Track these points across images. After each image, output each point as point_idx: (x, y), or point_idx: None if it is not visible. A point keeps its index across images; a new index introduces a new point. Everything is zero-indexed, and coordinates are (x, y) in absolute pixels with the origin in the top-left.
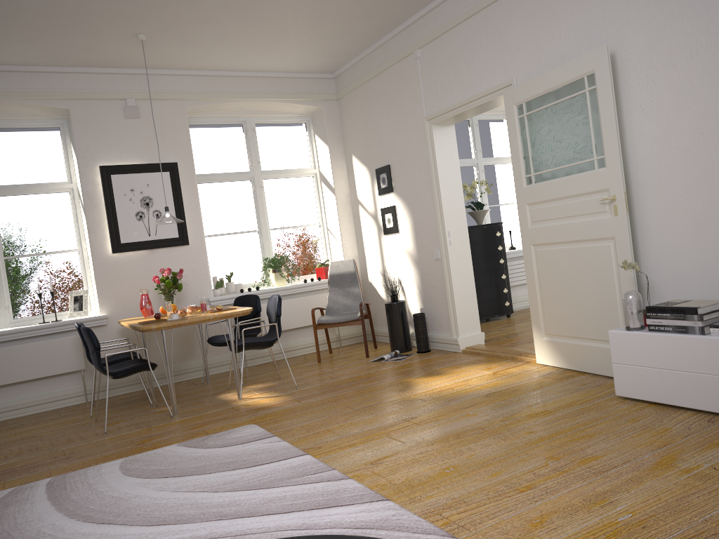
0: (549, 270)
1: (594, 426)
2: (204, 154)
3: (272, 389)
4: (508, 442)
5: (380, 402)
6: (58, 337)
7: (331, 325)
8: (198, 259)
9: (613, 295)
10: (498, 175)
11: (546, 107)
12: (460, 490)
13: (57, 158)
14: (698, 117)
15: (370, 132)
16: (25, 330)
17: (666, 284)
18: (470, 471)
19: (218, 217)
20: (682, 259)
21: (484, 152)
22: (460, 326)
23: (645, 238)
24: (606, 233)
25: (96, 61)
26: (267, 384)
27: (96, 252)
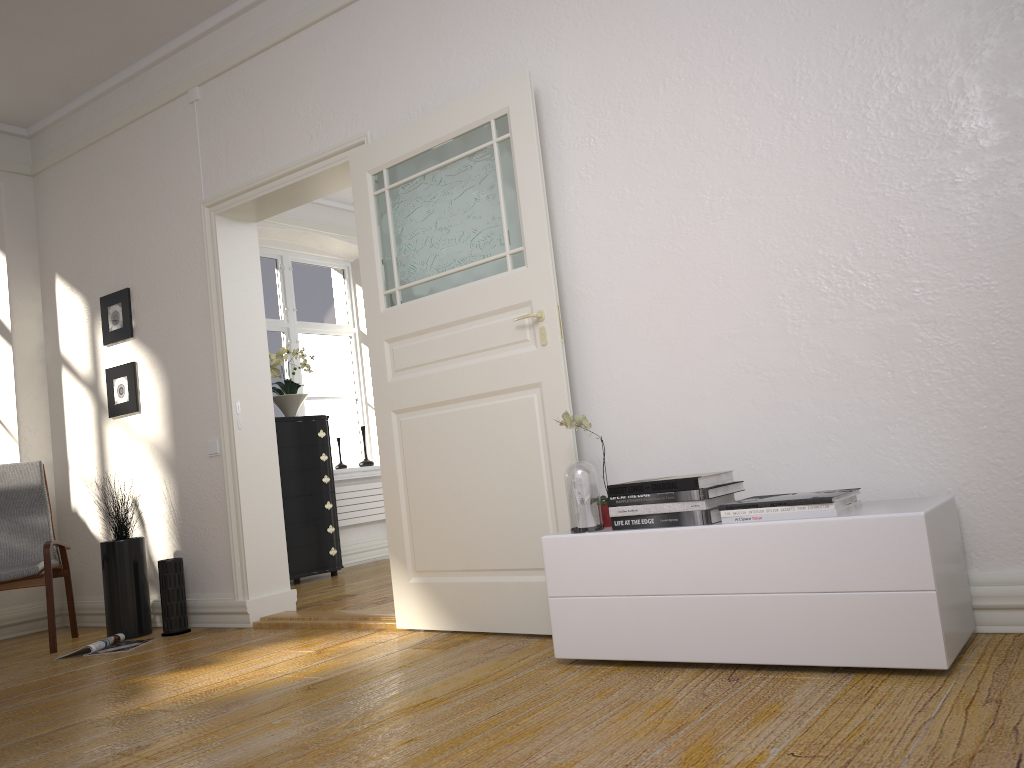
0: (424, 454)
1: (534, 713)
2: None
3: None
4: (365, 766)
5: (67, 726)
6: None
7: None
8: None
9: (538, 484)
10: (321, 352)
11: (425, 173)
12: None
13: None
14: (670, 188)
15: (95, 231)
16: None
17: (623, 463)
18: None
19: None
20: (648, 417)
21: (299, 313)
22: (252, 578)
23: (588, 387)
24: (526, 377)
25: None
26: None
27: None
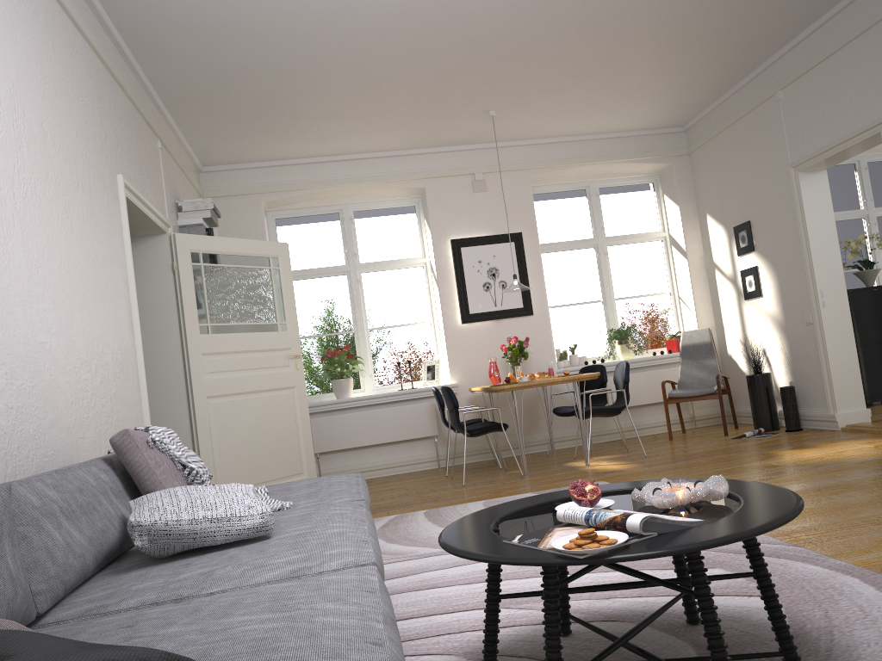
0: None
1: None
2: (547, 222)
3: (619, 459)
4: (874, 494)
5: (737, 467)
6: (414, 404)
7: (684, 399)
8: (542, 329)
9: None
10: None
11: None
12: (813, 523)
13: (412, 235)
14: None
15: (726, 186)
16: (388, 395)
17: None
18: (826, 511)
19: (560, 287)
20: None
21: (876, 201)
22: (838, 400)
23: None
24: None
25: (449, 140)
26: (614, 455)
27: (447, 322)
